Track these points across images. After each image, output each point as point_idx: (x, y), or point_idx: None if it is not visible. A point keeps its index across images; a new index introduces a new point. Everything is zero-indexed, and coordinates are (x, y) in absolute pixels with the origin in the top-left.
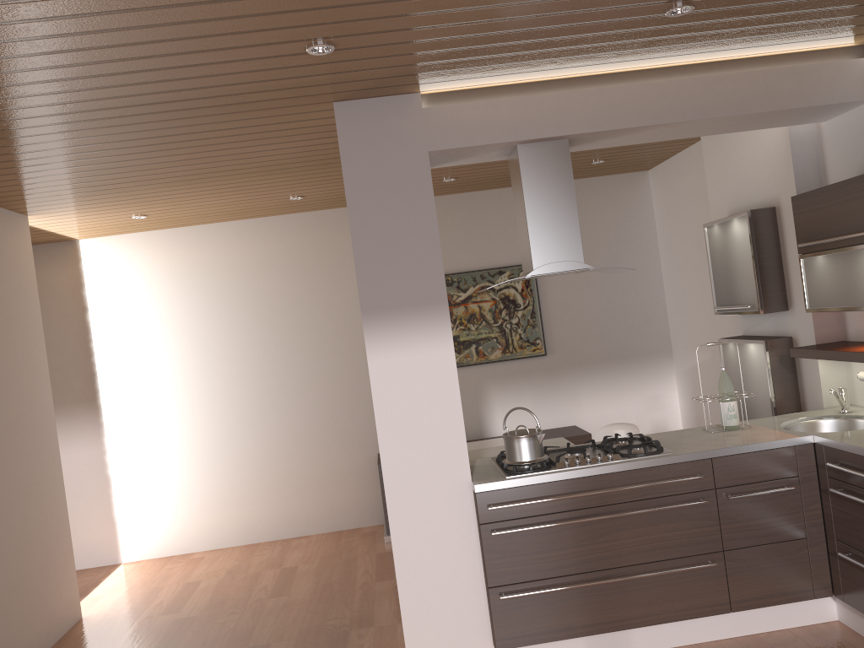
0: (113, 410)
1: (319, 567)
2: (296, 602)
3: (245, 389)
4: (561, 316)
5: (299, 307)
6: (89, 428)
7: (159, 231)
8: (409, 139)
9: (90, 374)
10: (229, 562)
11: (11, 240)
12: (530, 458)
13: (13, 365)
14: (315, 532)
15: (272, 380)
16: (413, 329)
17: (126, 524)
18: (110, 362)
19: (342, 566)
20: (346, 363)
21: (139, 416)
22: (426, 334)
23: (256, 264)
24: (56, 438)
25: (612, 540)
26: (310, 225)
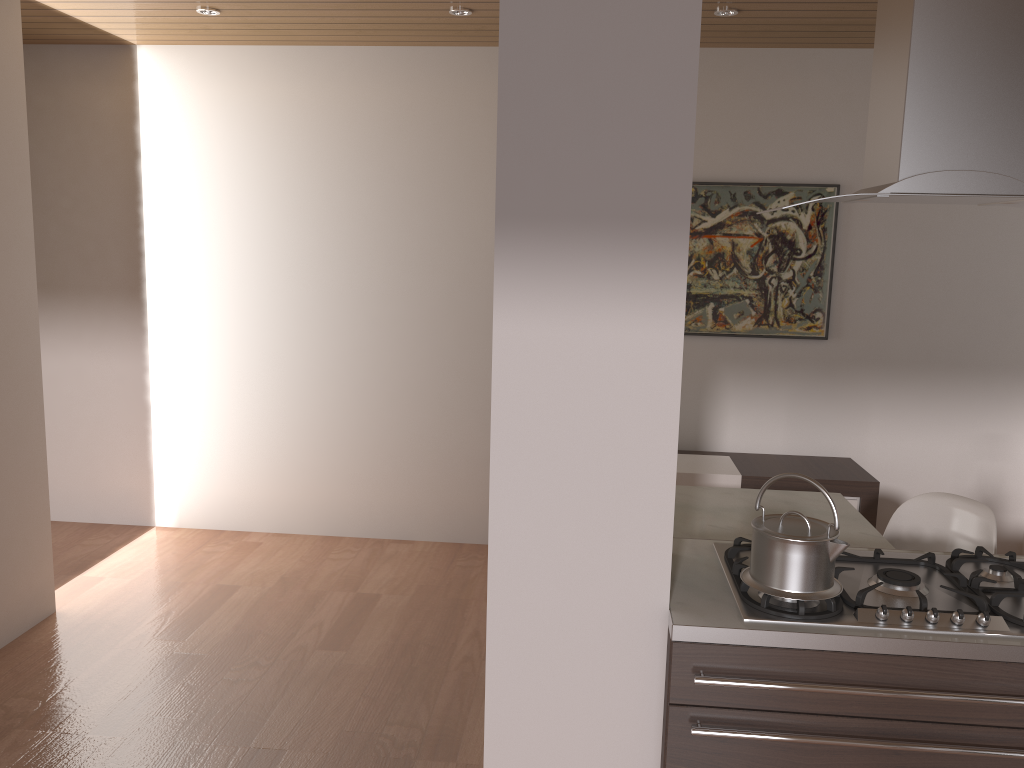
0: (162, 311)
1: (409, 606)
2: (354, 668)
3: (352, 313)
4: (865, 281)
5: (449, 200)
6: (128, 331)
7: (253, 48)
8: None
9: (135, 253)
10: (290, 562)
11: None
12: (803, 588)
13: None
14: (424, 539)
15: (392, 307)
16: (603, 273)
17: (164, 475)
18: (164, 240)
19: (443, 613)
20: None
21: (197, 326)
22: (628, 288)
23: (391, 122)
24: (36, 345)
25: None
26: (483, 70)
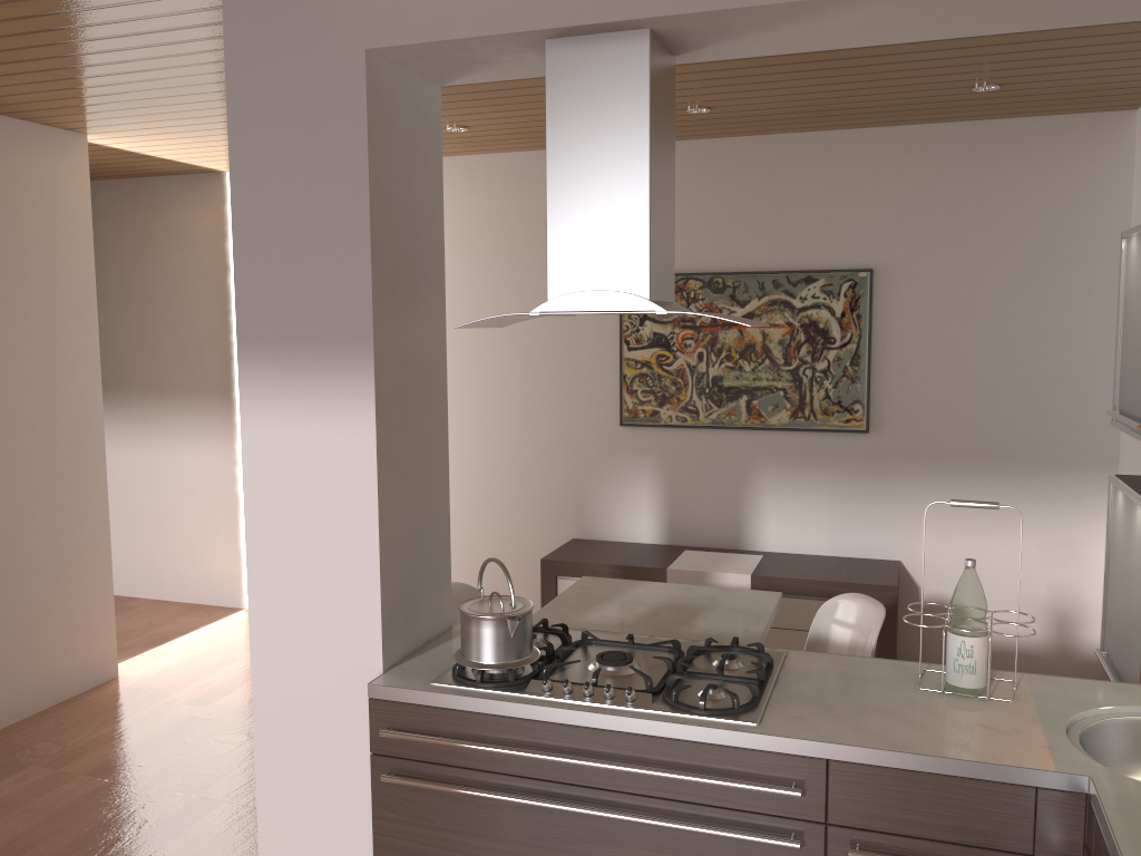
0: None
1: None
2: None
3: None
4: (907, 370)
5: (490, 300)
6: (221, 428)
7: None
8: (336, 24)
9: (227, 357)
10: None
11: (42, 168)
12: (484, 659)
13: (20, 340)
14: None
15: None
16: (314, 385)
17: None
18: None
19: None
20: (545, 394)
21: None
22: (333, 397)
23: None
24: (100, 442)
25: (598, 855)
26: (517, 174)
